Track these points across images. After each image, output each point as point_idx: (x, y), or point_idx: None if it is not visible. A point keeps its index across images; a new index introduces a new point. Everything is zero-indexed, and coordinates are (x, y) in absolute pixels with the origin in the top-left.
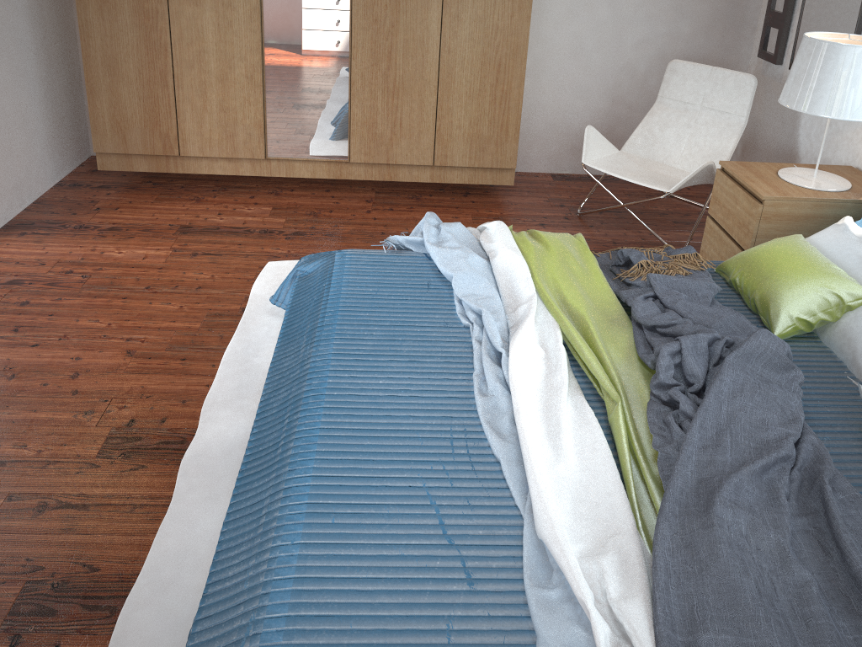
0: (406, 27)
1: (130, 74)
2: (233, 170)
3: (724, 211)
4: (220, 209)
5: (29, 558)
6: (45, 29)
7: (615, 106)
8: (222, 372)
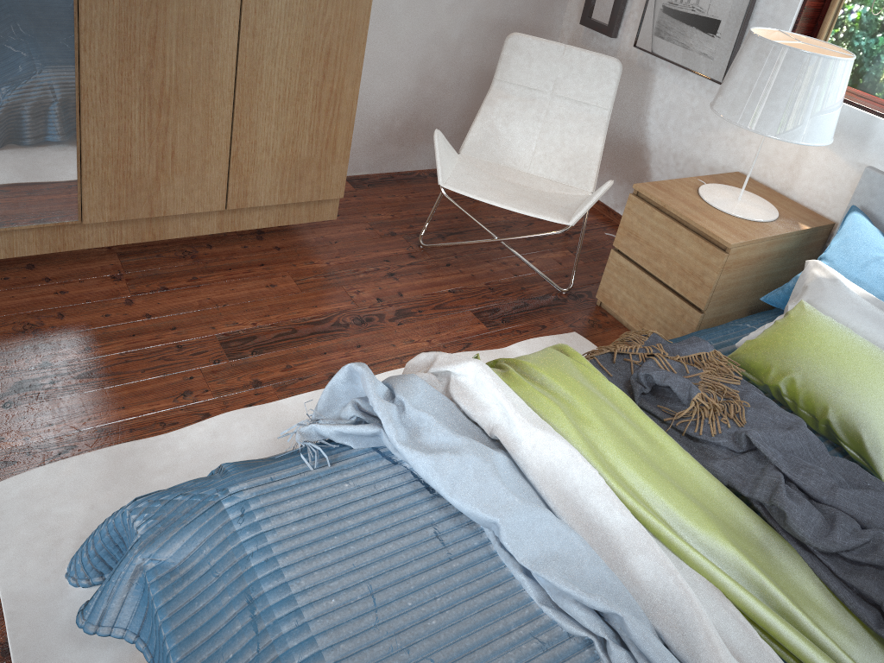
0: None
1: None
2: None
3: (648, 249)
4: None
5: None
6: None
7: (423, 85)
8: None
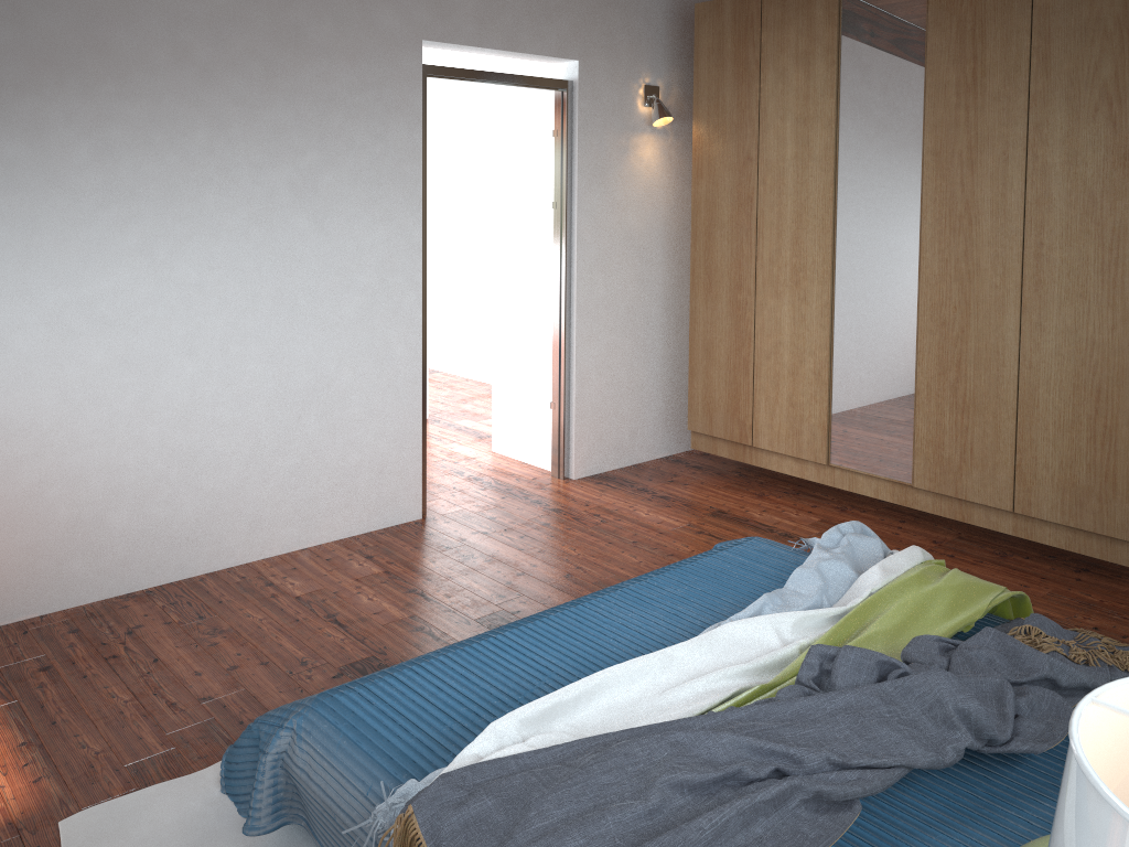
0: (977, 333)
1: (720, 359)
2: (799, 472)
3: None
4: (770, 507)
5: (386, 647)
6: (681, 315)
7: None
8: None
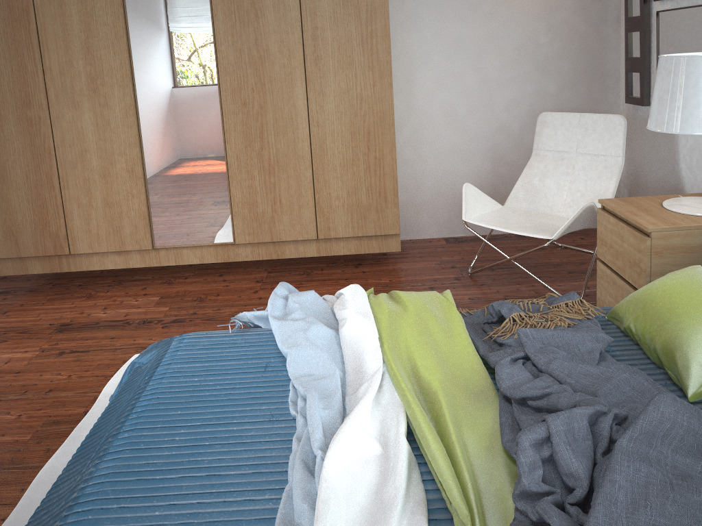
0: (274, 107)
1: (18, 180)
2: (124, 263)
3: (612, 251)
4: (108, 303)
5: None
6: None
7: (497, 166)
8: (26, 499)
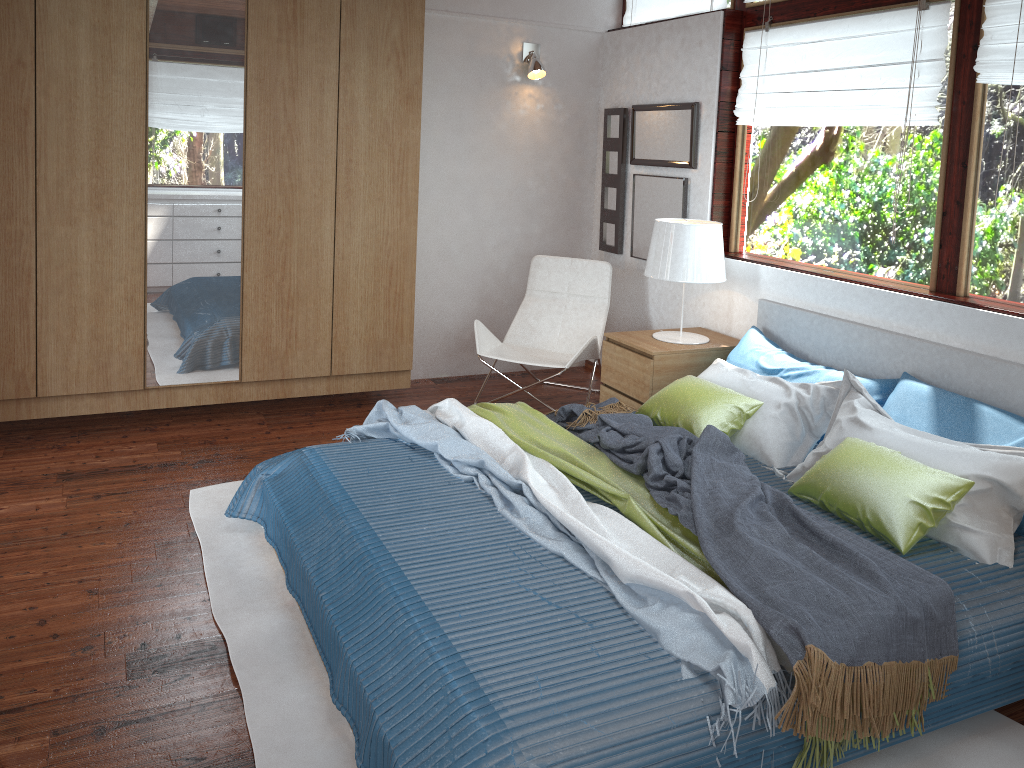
0: (300, 236)
1: None
2: (102, 407)
3: (617, 375)
4: (95, 452)
5: None
6: None
7: (484, 305)
8: (214, 586)
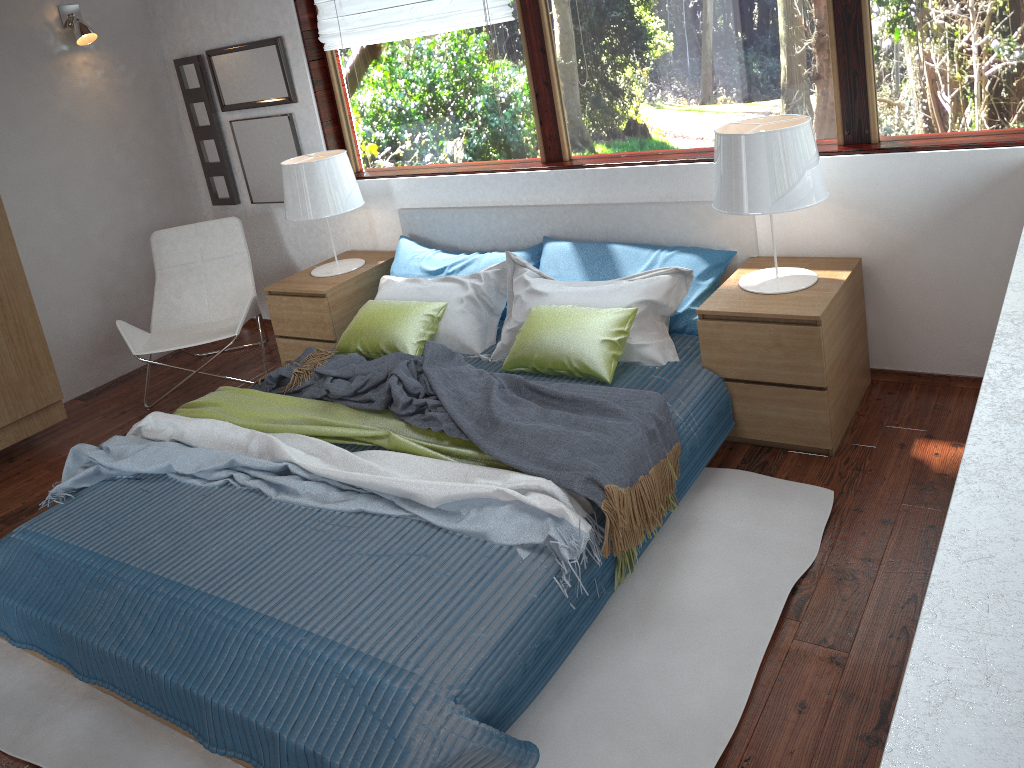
0: None
1: None
2: None
3: (292, 323)
4: None
5: None
6: None
7: (109, 301)
8: None
